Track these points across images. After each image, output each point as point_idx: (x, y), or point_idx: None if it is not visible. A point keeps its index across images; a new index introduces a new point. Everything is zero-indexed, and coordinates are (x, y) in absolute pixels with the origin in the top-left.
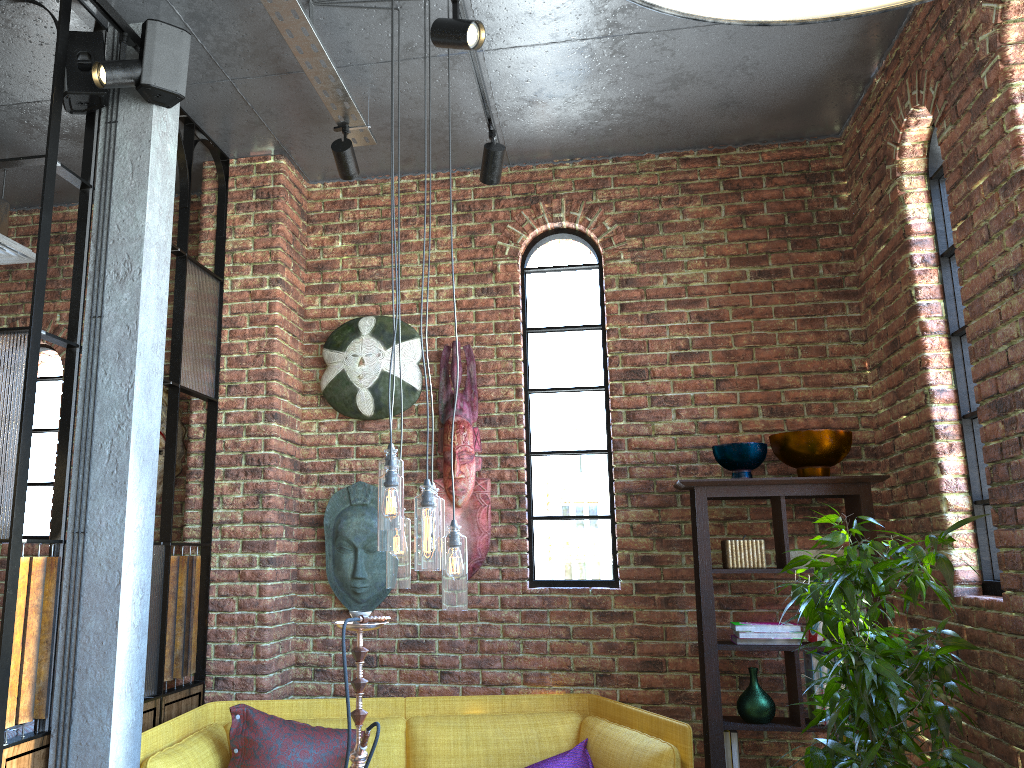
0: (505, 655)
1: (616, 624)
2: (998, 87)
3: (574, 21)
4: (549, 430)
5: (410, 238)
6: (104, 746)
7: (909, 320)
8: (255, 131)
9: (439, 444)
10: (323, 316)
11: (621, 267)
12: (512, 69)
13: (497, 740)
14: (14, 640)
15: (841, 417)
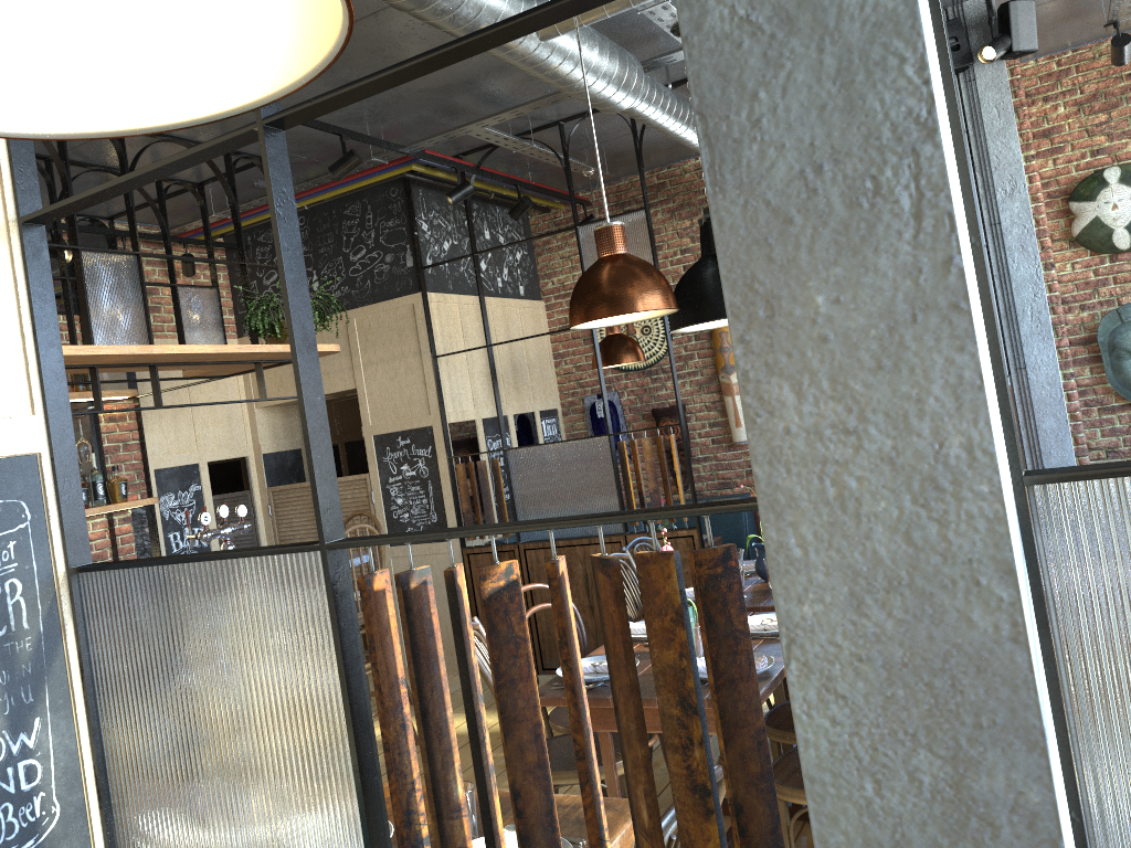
0: None
1: None
2: None
3: None
4: None
5: None
6: None
7: None
8: None
9: None
10: (1058, 175)
11: None
12: None
13: None
14: None
15: None
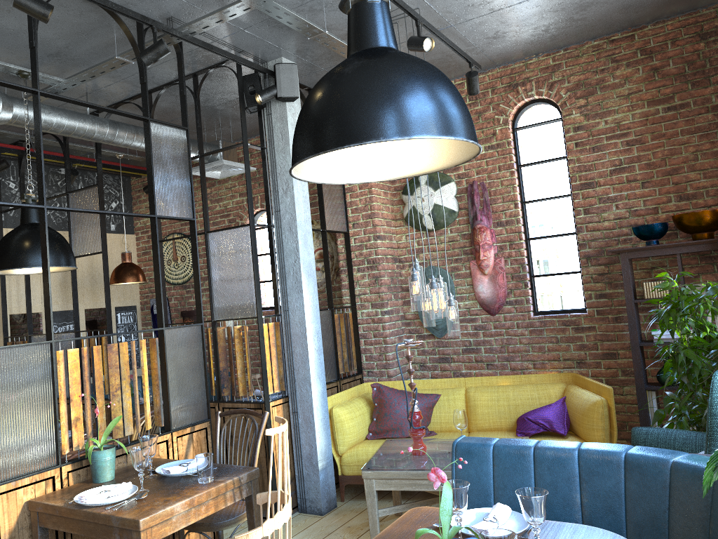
0: (521, 353)
1: (586, 333)
2: None
3: (499, 1)
4: (539, 224)
5: None
6: (310, 401)
7: None
8: None
9: (471, 240)
10: None
11: (573, 119)
12: (474, 28)
13: (514, 398)
14: (266, 358)
15: None
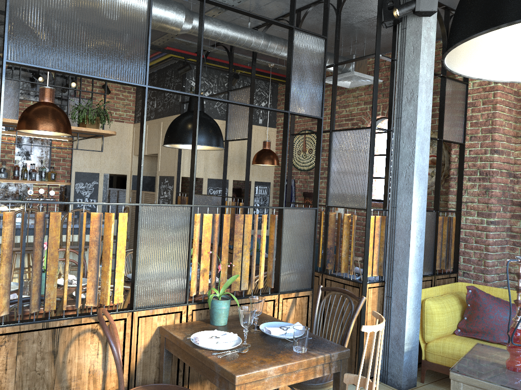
0: None
1: None
2: None
3: None
4: None
5: None
6: (405, 291)
7: None
8: None
9: None
10: None
11: None
12: None
13: None
14: (369, 246)
15: None
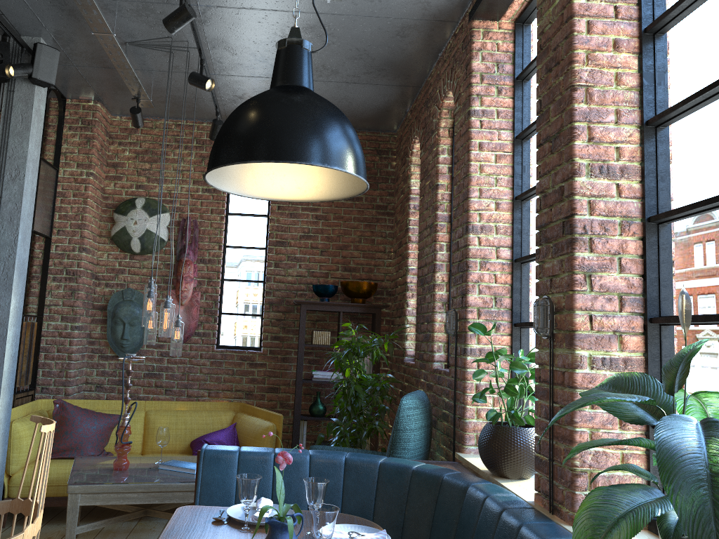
0: (200, 382)
1: (258, 369)
2: (435, 145)
3: (262, 70)
4: (234, 268)
5: (168, 155)
6: None
7: (405, 234)
8: (85, 89)
9: (175, 271)
10: (115, 194)
11: None
12: (230, 83)
13: (191, 422)
14: None
15: (377, 274)
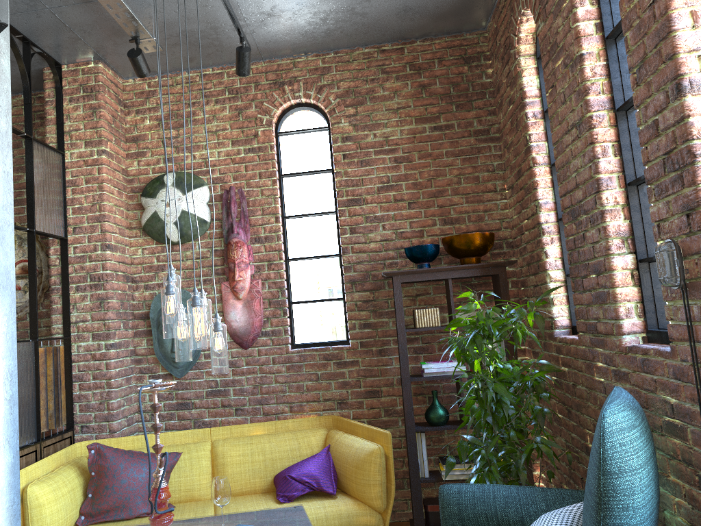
0: (277, 395)
1: (348, 369)
2: None
3: None
4: (300, 243)
5: (197, 115)
6: None
7: (526, 156)
8: (76, 44)
9: (225, 258)
10: (140, 174)
11: (342, 128)
12: None
13: (271, 450)
14: None
15: (490, 222)
